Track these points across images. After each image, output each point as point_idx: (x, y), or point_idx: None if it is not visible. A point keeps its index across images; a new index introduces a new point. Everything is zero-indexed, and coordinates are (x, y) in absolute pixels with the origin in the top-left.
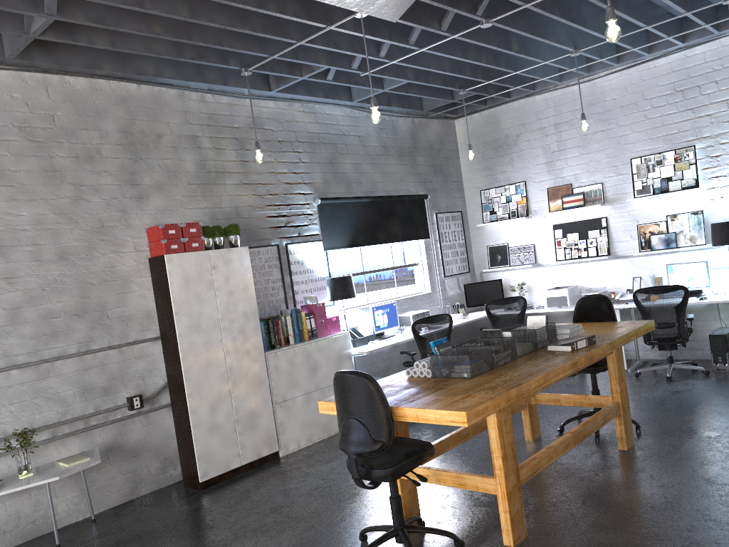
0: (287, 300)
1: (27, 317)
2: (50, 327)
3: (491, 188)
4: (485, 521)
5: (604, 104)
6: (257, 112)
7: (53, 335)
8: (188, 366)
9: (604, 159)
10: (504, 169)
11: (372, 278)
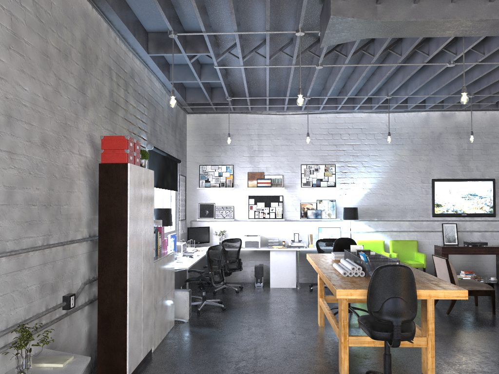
0: None
1: (17, 199)
2: (29, 214)
3: (208, 165)
4: (392, 369)
5: (289, 130)
6: (133, 66)
7: (30, 224)
8: (130, 267)
9: (286, 161)
10: (219, 155)
11: None
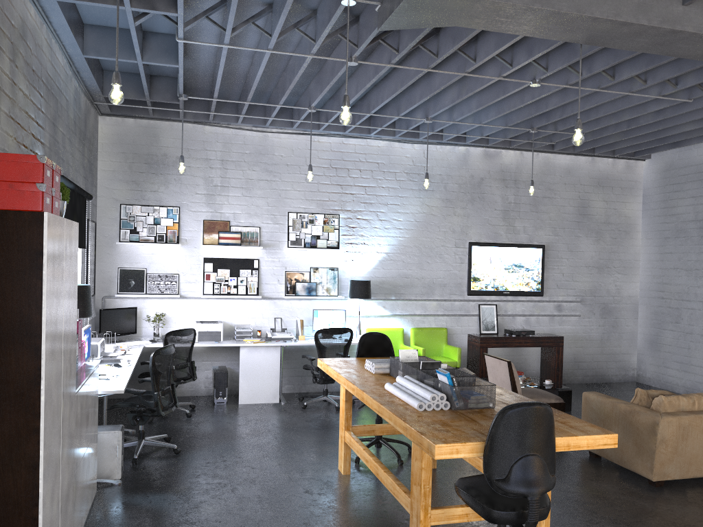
0: None
1: None
2: None
3: (136, 204)
4: None
5: (272, 157)
6: (25, 16)
7: None
8: (46, 419)
9: (265, 206)
10: (156, 189)
11: None
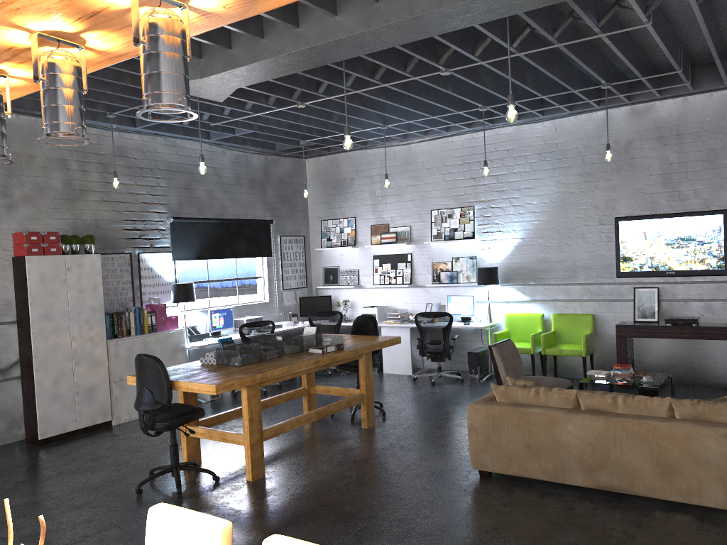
0: (135, 299)
1: None
2: None
3: (329, 219)
4: (243, 467)
5: (415, 164)
6: (122, 143)
7: None
8: (37, 346)
9: (413, 207)
10: (340, 205)
11: (216, 286)
